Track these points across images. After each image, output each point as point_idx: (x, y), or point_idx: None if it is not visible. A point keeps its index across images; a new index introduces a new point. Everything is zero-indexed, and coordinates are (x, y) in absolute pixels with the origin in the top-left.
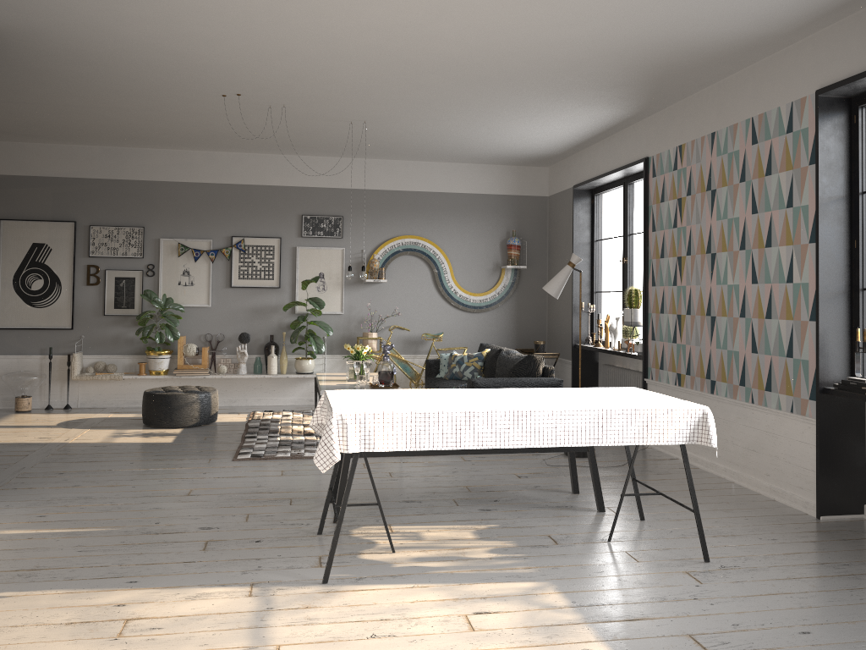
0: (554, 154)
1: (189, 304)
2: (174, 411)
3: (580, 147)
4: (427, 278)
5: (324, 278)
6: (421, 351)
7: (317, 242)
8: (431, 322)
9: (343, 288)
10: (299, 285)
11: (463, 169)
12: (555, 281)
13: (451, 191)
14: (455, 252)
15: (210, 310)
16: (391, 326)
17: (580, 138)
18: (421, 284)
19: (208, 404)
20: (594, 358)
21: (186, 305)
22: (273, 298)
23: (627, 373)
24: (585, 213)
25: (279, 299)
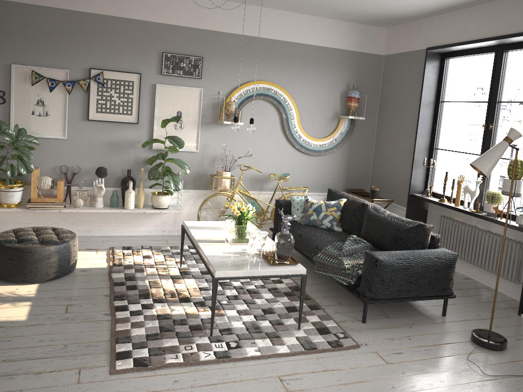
0: (411, 15)
1: (44, 135)
2: (28, 266)
3: (446, 11)
4: (276, 123)
5: (181, 116)
6: (265, 188)
7: (176, 81)
8: (276, 162)
9: (199, 127)
10: (157, 122)
11: (315, 22)
12: (489, 158)
13: (303, 42)
14: (302, 100)
15: (65, 142)
16: (242, 165)
17: (463, 0)
18: (270, 128)
19: (67, 256)
20: (425, 206)
21: (40, 135)
22: (131, 133)
23: (479, 233)
24: (434, 75)
25: (137, 134)
